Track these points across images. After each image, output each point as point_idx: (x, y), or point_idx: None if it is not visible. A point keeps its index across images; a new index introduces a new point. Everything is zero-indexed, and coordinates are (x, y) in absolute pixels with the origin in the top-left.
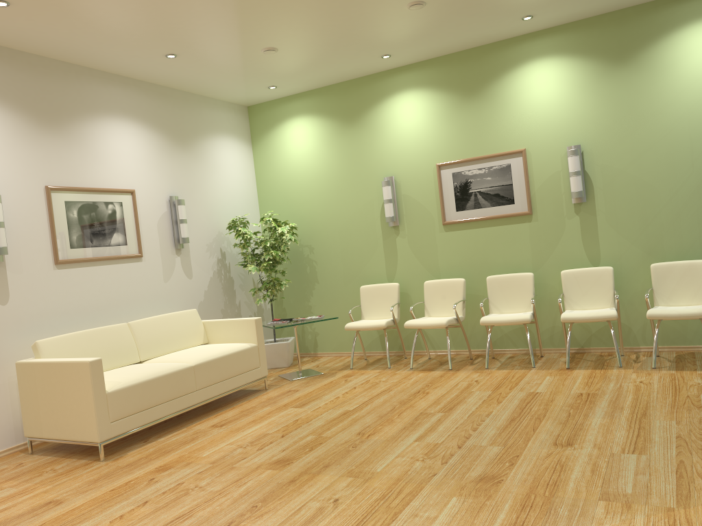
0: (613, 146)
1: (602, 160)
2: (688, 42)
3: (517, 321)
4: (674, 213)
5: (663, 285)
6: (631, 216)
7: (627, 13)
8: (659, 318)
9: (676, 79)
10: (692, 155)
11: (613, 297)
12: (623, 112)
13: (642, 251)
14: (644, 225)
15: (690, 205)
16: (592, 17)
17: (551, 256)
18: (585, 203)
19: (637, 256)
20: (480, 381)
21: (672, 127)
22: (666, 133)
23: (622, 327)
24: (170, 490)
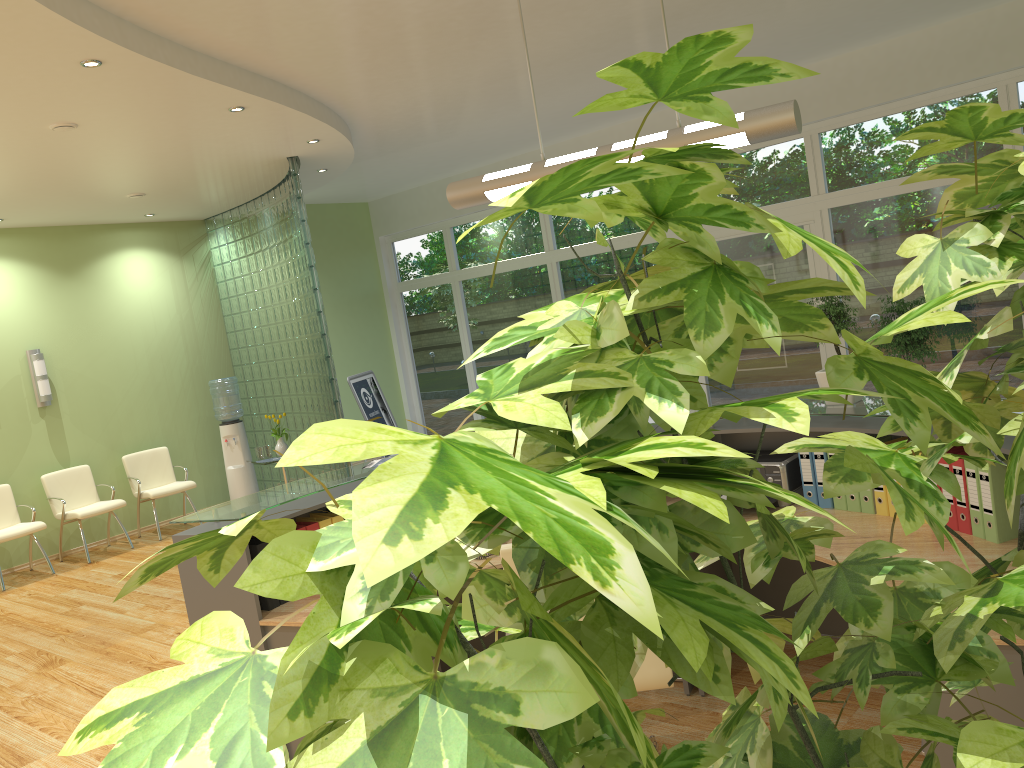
0: (71, 351)
1: (61, 364)
2: (122, 266)
3: (35, 529)
4: (128, 410)
5: (137, 472)
6: (94, 416)
7: (69, 230)
8: (162, 496)
9: (116, 295)
10: (136, 360)
11: (97, 492)
12: (76, 320)
13: (107, 446)
14: (106, 423)
15: (140, 402)
16: (37, 227)
17: (20, 464)
18: (50, 406)
19: (103, 452)
20: (34, 593)
21: (118, 335)
22: (114, 341)
23: (97, 521)
24: (8, 710)
